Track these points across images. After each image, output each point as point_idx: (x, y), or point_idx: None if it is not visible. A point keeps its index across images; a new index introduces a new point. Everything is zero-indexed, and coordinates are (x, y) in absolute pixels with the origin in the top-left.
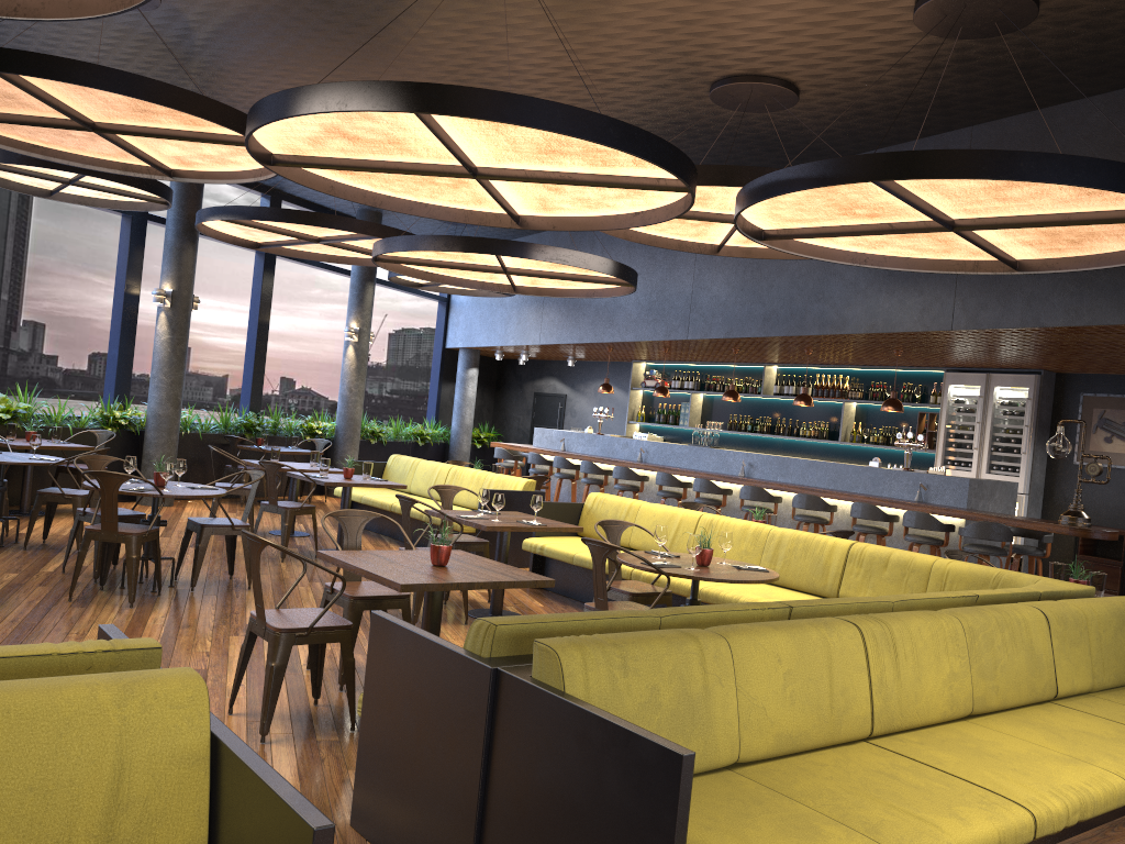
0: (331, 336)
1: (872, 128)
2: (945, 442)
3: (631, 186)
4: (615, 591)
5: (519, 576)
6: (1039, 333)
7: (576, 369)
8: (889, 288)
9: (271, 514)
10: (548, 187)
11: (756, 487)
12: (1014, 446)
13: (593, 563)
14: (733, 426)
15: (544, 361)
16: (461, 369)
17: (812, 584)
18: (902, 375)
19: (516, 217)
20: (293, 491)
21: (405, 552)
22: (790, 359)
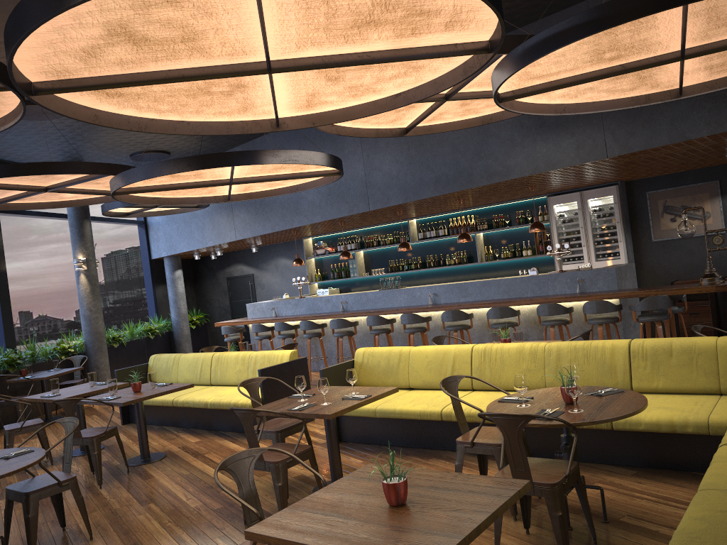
0: (54, 270)
1: (511, 13)
2: (560, 246)
3: (431, 55)
4: (482, 446)
5: (493, 489)
6: (674, 147)
7: (256, 254)
8: (543, 137)
9: (55, 434)
10: (329, 77)
11: (455, 310)
12: (612, 238)
13: (505, 436)
14: (393, 269)
15: (229, 252)
16: (169, 273)
17: (603, 384)
18: (512, 206)
19: (278, 119)
20: (80, 413)
21: (330, 490)
22: (432, 211)
